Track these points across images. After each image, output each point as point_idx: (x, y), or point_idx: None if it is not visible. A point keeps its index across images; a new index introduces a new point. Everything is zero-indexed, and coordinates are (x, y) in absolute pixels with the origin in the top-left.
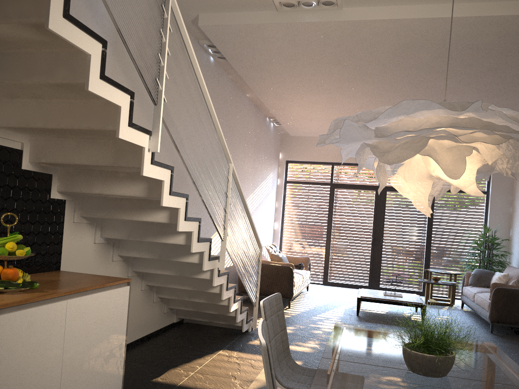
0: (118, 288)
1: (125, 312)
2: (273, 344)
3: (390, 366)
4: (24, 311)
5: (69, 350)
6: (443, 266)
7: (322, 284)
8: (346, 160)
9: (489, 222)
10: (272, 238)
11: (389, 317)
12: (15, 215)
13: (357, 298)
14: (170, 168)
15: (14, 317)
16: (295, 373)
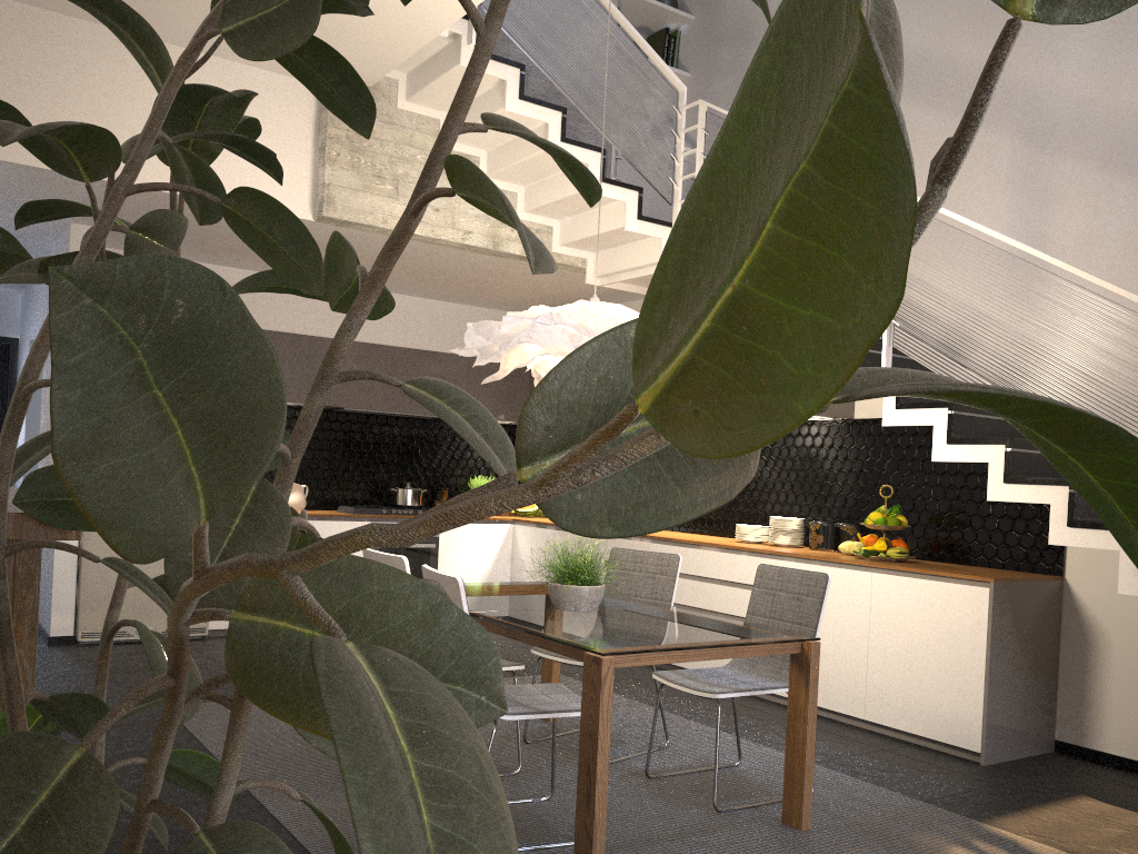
0: (960, 585)
1: (982, 626)
2: (759, 622)
3: (607, 607)
4: (824, 567)
5: (877, 630)
6: None
7: None
8: None
9: None
10: None
11: None
12: (889, 486)
13: None
14: (940, 405)
15: (815, 569)
16: (770, 680)
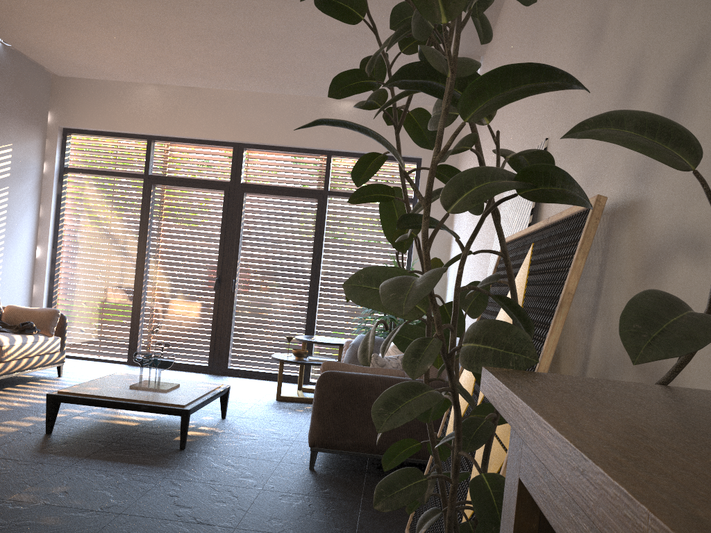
0: None
1: None
2: None
3: None
4: None
5: None
6: (339, 330)
7: (127, 363)
8: (171, 132)
9: (415, 252)
10: (29, 275)
11: (126, 435)
12: None
13: (47, 395)
14: None
15: None
16: None
